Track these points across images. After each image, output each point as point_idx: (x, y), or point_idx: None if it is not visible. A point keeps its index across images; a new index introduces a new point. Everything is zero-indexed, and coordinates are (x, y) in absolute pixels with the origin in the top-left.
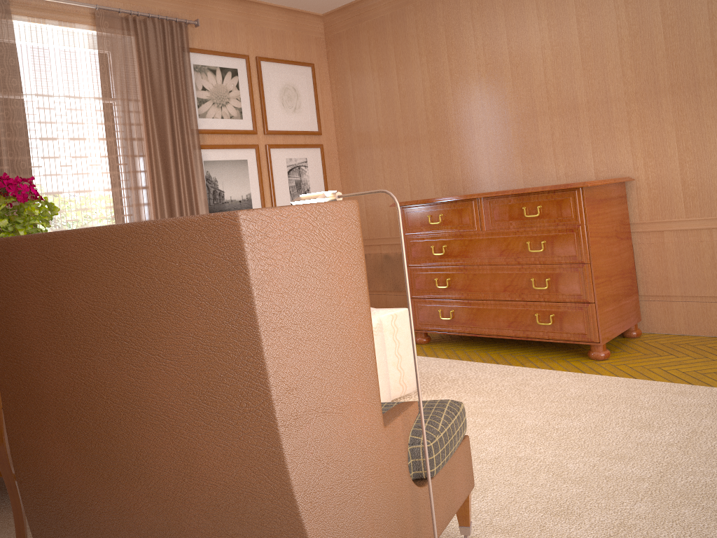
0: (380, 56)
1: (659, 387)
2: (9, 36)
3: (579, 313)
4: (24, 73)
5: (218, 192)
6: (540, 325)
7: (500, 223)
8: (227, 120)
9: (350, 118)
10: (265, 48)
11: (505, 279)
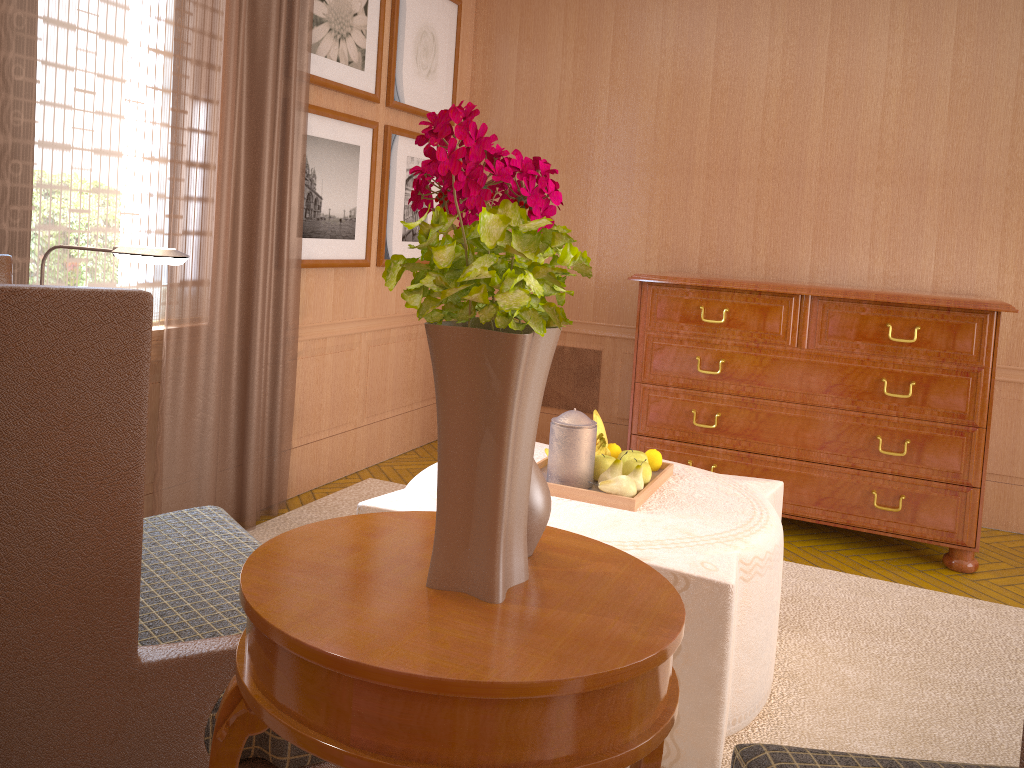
0: (585, 18)
1: None
2: None
3: (950, 500)
4: None
5: (314, 198)
6: (875, 509)
7: (837, 341)
8: (344, 66)
9: (503, 108)
10: None
11: (828, 431)
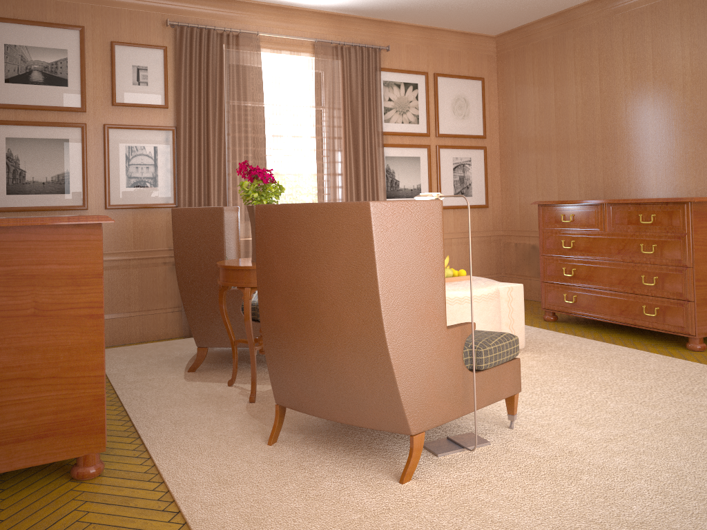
0: (541, 73)
1: None
2: (258, 64)
3: (680, 309)
4: (265, 89)
5: (394, 182)
6: (646, 315)
7: (619, 226)
8: (406, 124)
9: (512, 125)
10: (442, 66)
11: (620, 274)
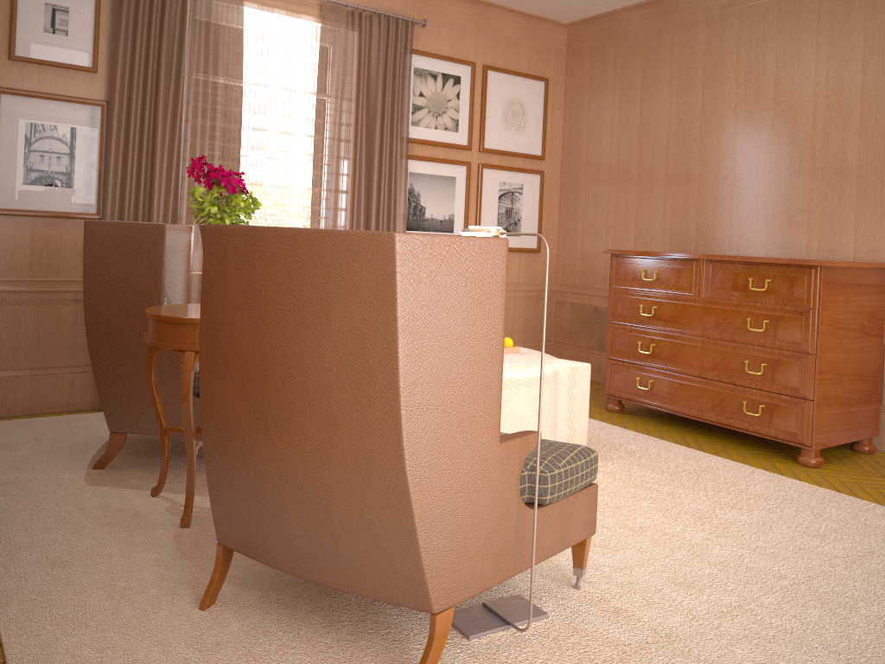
0: (625, 79)
1: (861, 505)
2: (238, 23)
3: (793, 409)
4: (246, 61)
5: (419, 208)
6: (746, 414)
7: (720, 291)
8: (440, 131)
9: (580, 145)
10: (495, 56)
11: (716, 356)
